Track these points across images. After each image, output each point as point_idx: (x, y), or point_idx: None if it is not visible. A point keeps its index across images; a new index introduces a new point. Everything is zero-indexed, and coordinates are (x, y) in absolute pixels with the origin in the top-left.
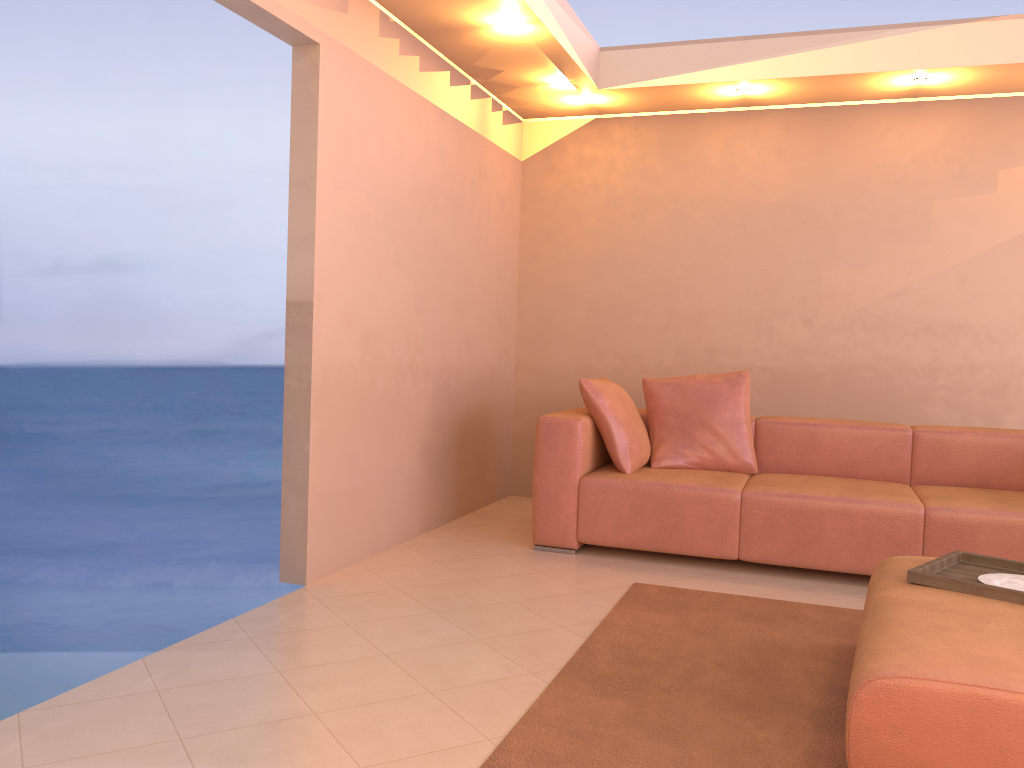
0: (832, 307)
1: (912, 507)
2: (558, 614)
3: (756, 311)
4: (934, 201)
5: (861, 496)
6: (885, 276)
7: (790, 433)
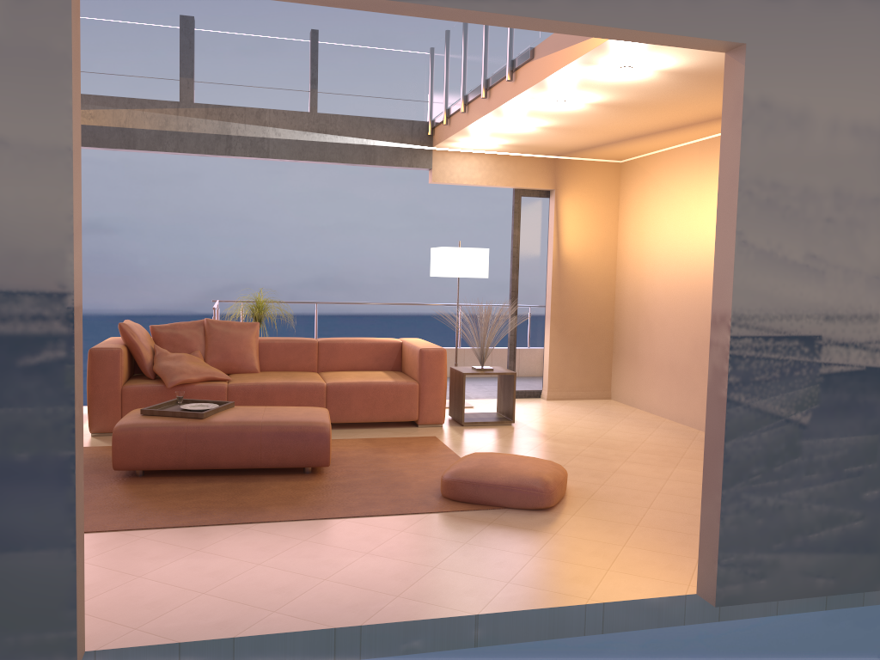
0: None
1: None
2: (110, 543)
3: None
4: None
5: None
6: None
7: None
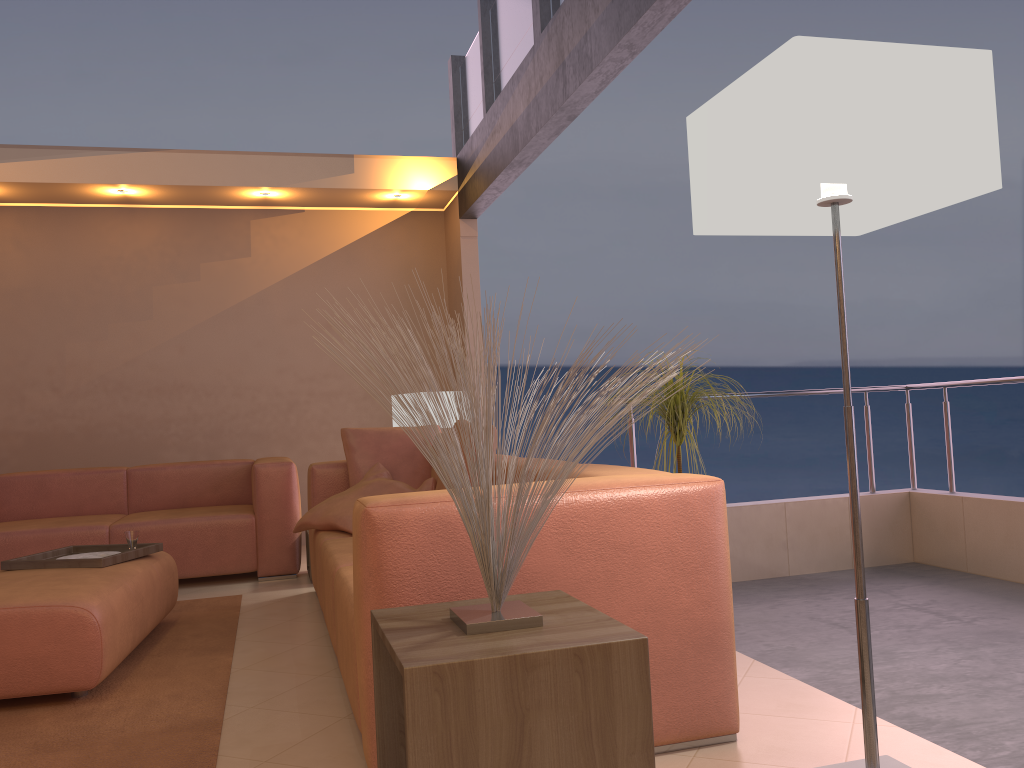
0: (77, 375)
1: (99, 527)
2: None
3: (8, 382)
4: (154, 287)
5: (60, 525)
6: (120, 347)
7: (22, 485)
